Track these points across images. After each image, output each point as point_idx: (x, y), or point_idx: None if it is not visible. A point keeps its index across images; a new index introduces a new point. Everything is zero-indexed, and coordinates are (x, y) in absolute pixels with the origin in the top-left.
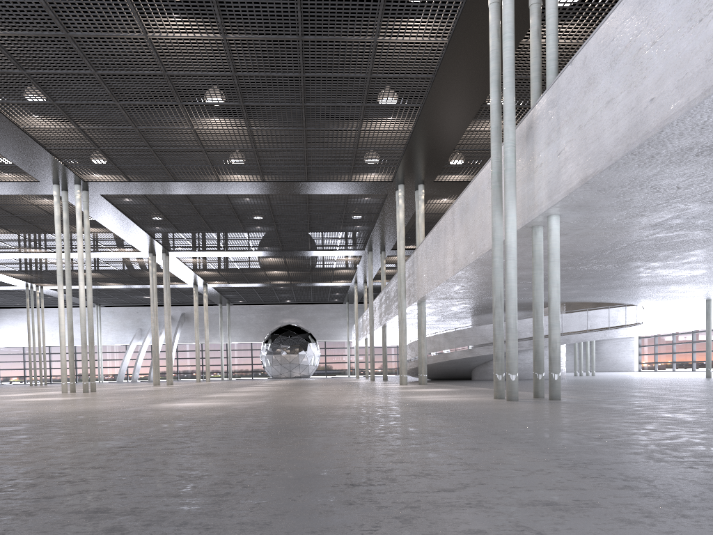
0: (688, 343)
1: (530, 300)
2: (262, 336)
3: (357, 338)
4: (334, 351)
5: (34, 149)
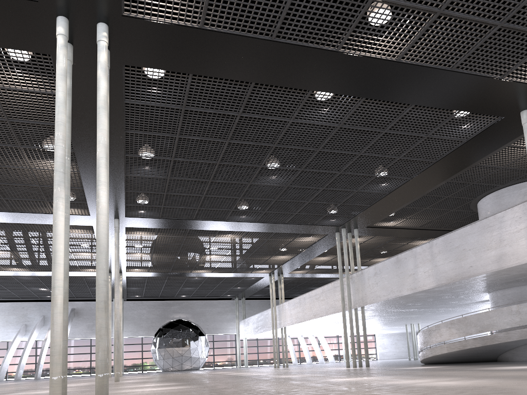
0: None
1: None
2: (153, 331)
3: (276, 327)
4: (221, 344)
5: None
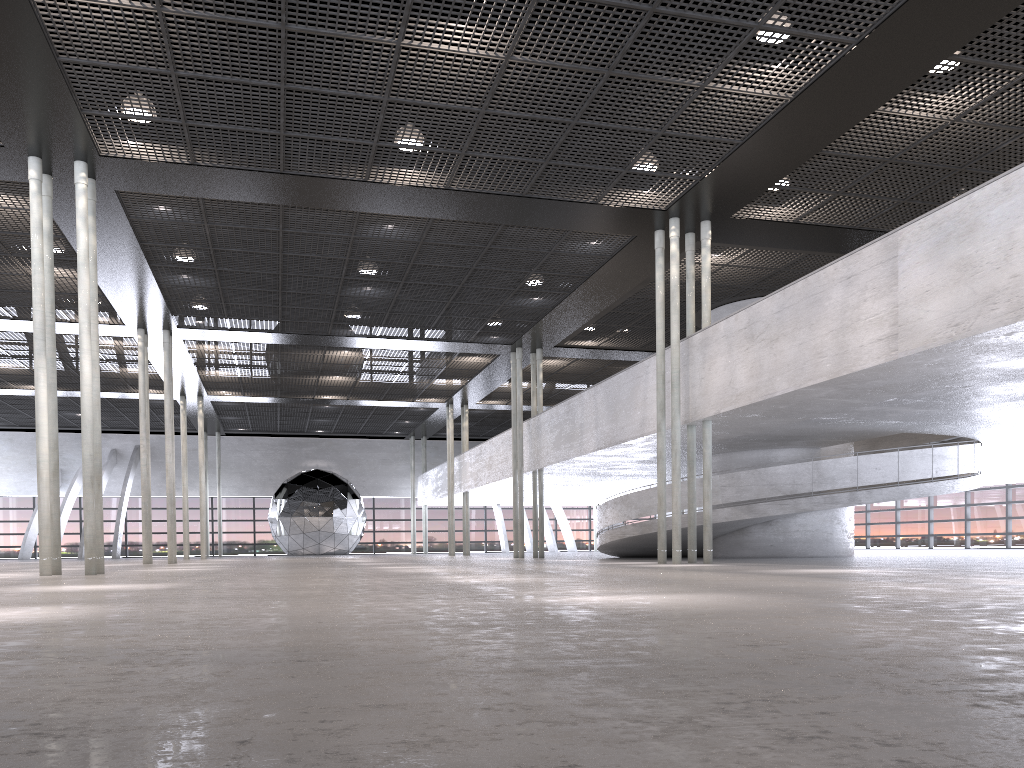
0: (922, 508)
1: (866, 426)
2: (273, 487)
3: (453, 491)
4: (388, 513)
5: (31, 57)
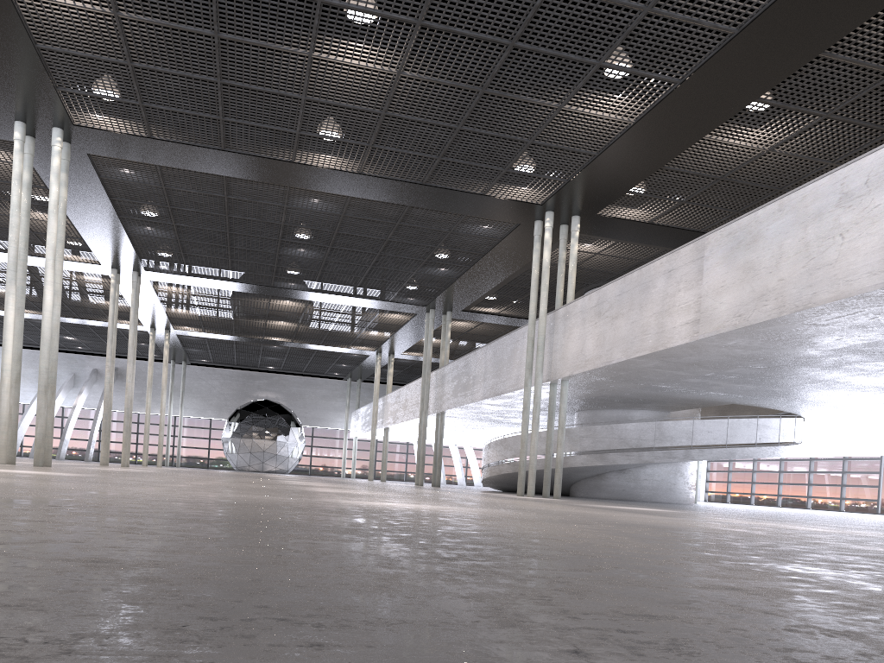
0: (774, 472)
1: (700, 396)
2: (228, 412)
3: (375, 426)
4: (324, 441)
5: (14, 43)
